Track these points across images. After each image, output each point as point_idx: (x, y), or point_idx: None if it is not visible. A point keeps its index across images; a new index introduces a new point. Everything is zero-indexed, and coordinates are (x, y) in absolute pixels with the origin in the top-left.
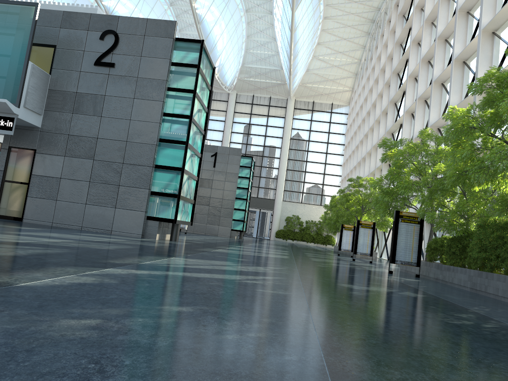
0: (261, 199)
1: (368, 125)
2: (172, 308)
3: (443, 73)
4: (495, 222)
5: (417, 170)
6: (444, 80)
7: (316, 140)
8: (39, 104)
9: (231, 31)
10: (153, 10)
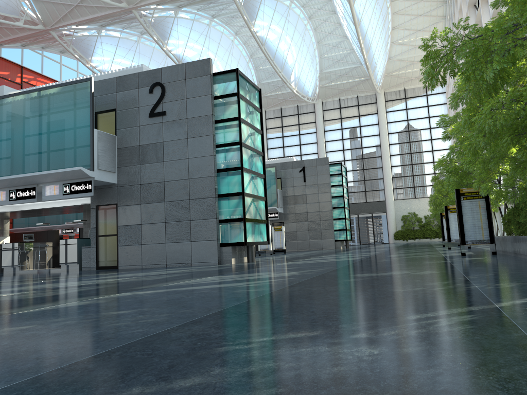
0: (370, 203)
1: None
2: (113, 313)
3: None
4: None
5: None
6: None
7: (417, 128)
8: (111, 164)
9: (299, 42)
10: (220, 44)
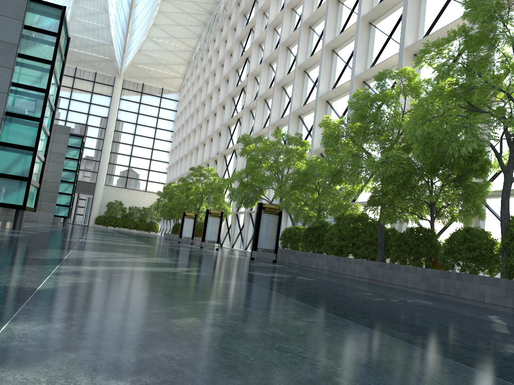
0: (80, 182)
1: (202, 115)
2: (209, 303)
3: (286, 78)
4: (351, 216)
5: (275, 166)
6: (285, 84)
7: (144, 124)
8: None
9: None
10: None
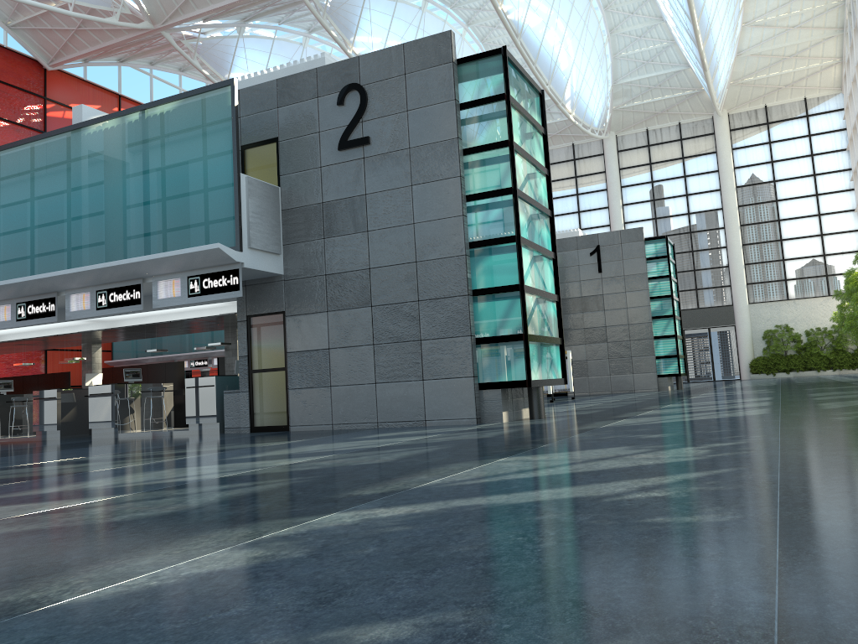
0: (705, 309)
1: None
2: (354, 635)
3: None
4: None
5: None
6: None
7: (789, 175)
8: (272, 238)
9: (578, 30)
10: None
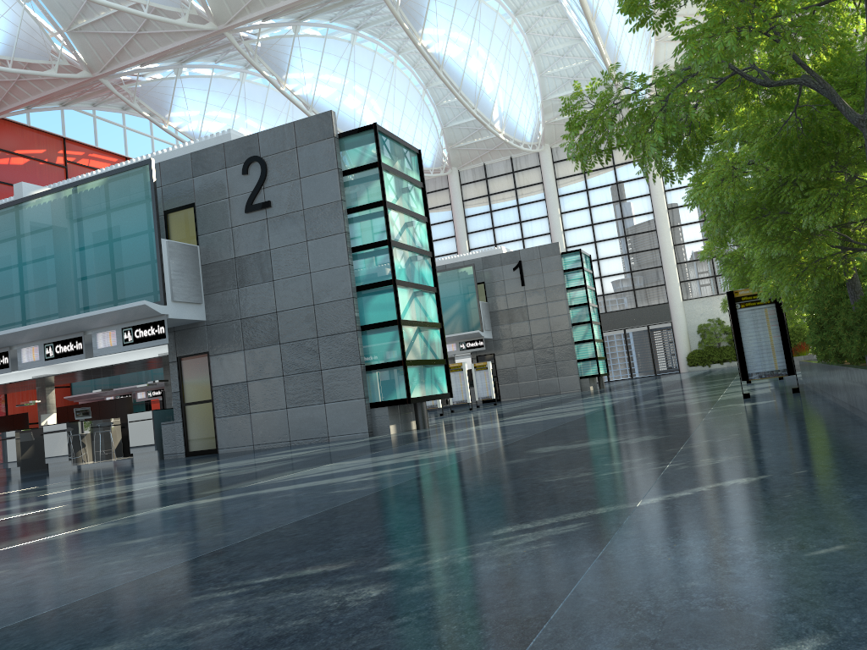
0: (644, 308)
1: None
2: (126, 542)
3: None
4: None
5: None
6: None
7: None
8: (193, 291)
9: (501, 54)
10: (373, 71)
